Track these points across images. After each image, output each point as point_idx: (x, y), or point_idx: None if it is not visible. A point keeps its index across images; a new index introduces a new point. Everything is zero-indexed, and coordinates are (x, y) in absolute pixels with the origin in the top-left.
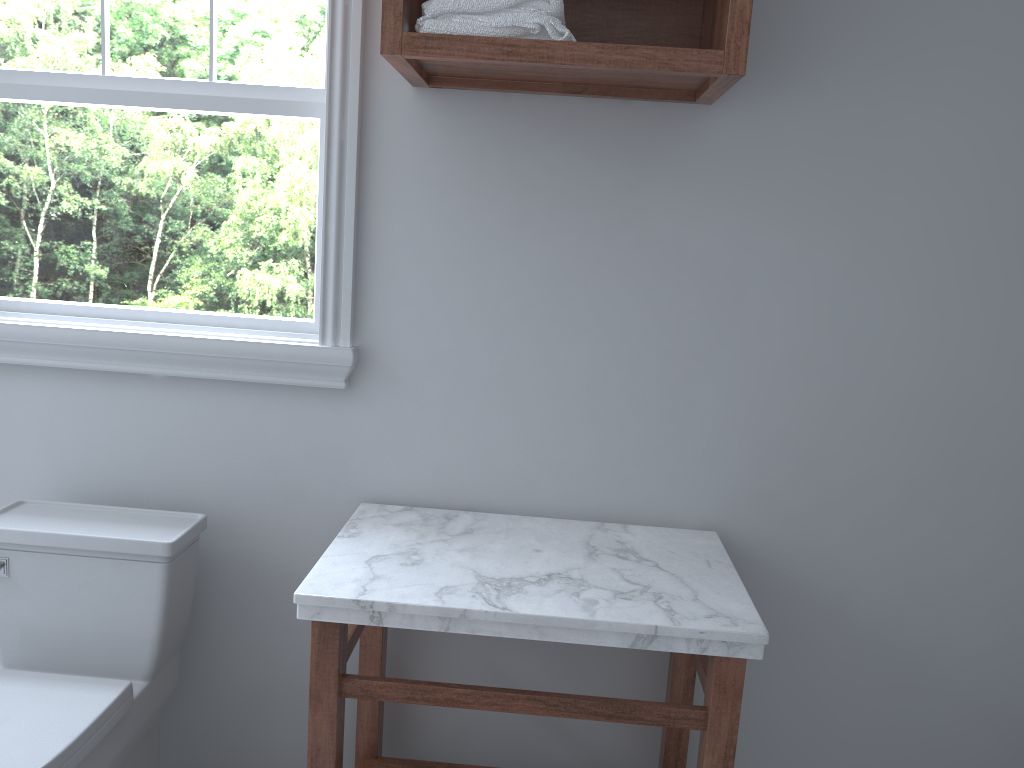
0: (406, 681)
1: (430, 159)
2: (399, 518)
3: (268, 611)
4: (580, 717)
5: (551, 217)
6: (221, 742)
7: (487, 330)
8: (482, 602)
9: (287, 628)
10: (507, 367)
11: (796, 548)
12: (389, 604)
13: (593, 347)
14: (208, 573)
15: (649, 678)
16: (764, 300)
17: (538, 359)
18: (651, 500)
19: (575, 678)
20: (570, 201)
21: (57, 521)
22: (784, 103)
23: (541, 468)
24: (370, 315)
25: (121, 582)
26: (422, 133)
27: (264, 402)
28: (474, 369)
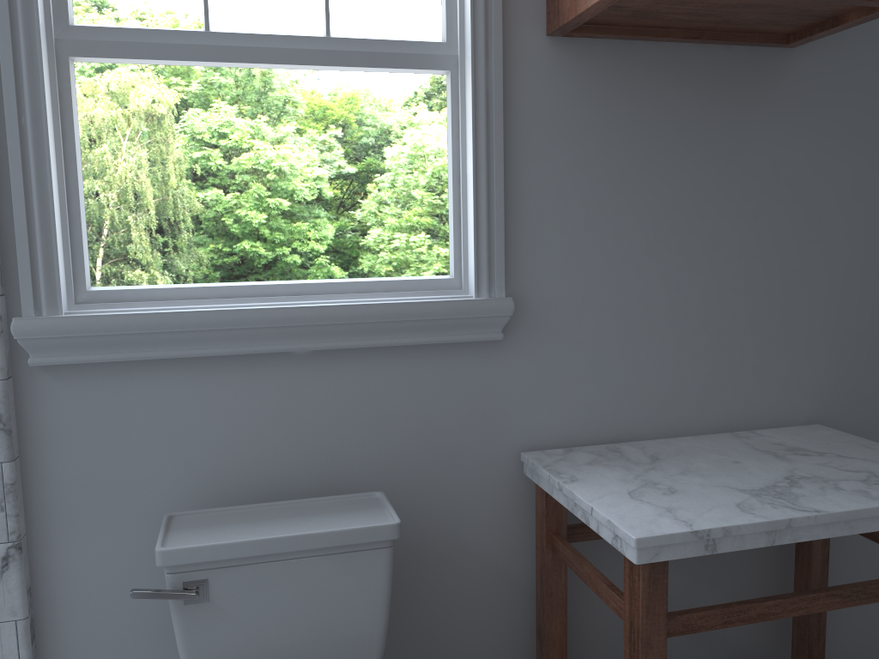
0: (719, 606)
1: (565, 106)
2: (578, 458)
3: (430, 583)
4: (869, 602)
5: (672, 155)
6: None
7: (623, 266)
8: (790, 510)
9: (450, 596)
10: (642, 300)
11: (874, 427)
12: (724, 529)
13: (712, 272)
14: None
15: (771, 567)
16: (840, 216)
17: (668, 289)
18: (765, 405)
19: (713, 582)
20: (687, 139)
21: (241, 527)
22: (846, 45)
23: (675, 391)
24: (516, 263)
25: (343, 578)
26: (557, 81)
27: (416, 365)
28: (614, 305)
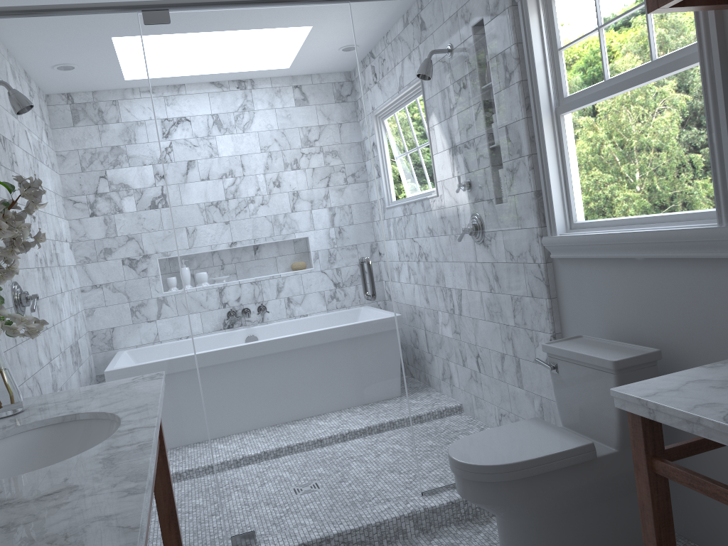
0: (689, 471)
1: None
2: None
3: None
4: None
5: None
6: (703, 521)
7: None
8: (720, 416)
9: None
10: None
11: None
12: (655, 404)
13: None
14: None
15: None
16: None
17: None
18: None
19: None
20: None
21: (581, 346)
22: None
23: None
24: None
25: (598, 383)
26: None
27: (695, 272)
28: None
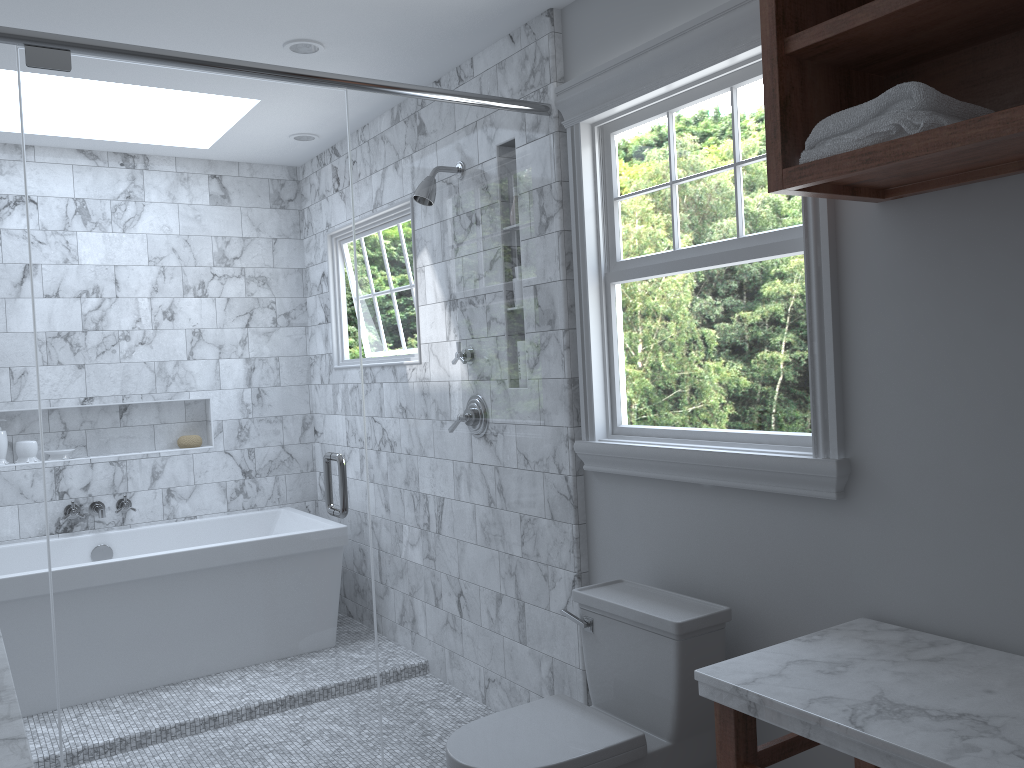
0: None
1: (898, 268)
2: (878, 635)
3: None
4: None
5: None
6: None
7: (971, 438)
8: (845, 716)
9: None
10: (997, 480)
11: None
12: (759, 697)
13: None
14: None
15: None
16: None
17: None
18: None
19: None
20: None
21: (627, 596)
22: None
23: None
24: (857, 427)
25: (651, 651)
26: (888, 244)
27: (779, 510)
28: (961, 482)
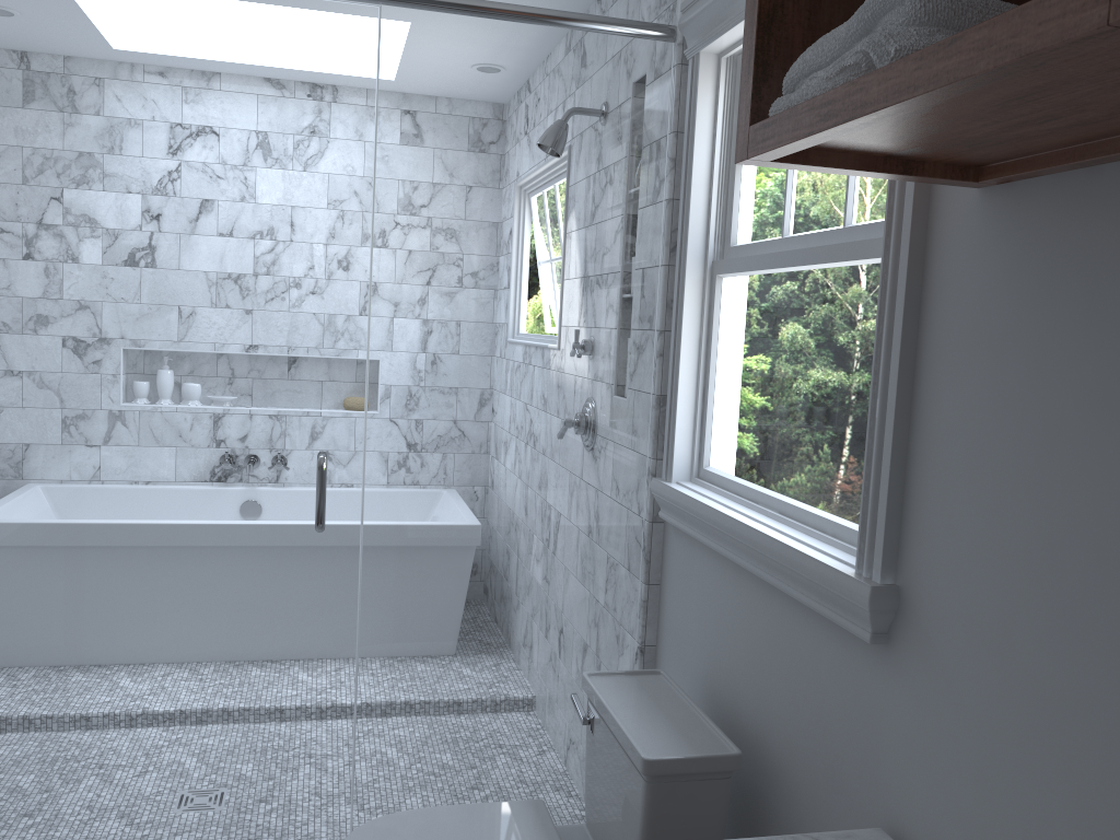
0: None
1: (990, 300)
2: None
3: None
4: None
5: None
6: None
7: (1042, 604)
8: None
9: None
10: (1066, 685)
11: None
12: None
13: None
14: (769, 834)
15: None
16: None
17: (1115, 687)
18: None
19: None
20: None
21: (638, 698)
22: None
23: None
24: (913, 542)
25: (626, 783)
26: (983, 259)
27: (821, 635)
28: (1020, 670)
